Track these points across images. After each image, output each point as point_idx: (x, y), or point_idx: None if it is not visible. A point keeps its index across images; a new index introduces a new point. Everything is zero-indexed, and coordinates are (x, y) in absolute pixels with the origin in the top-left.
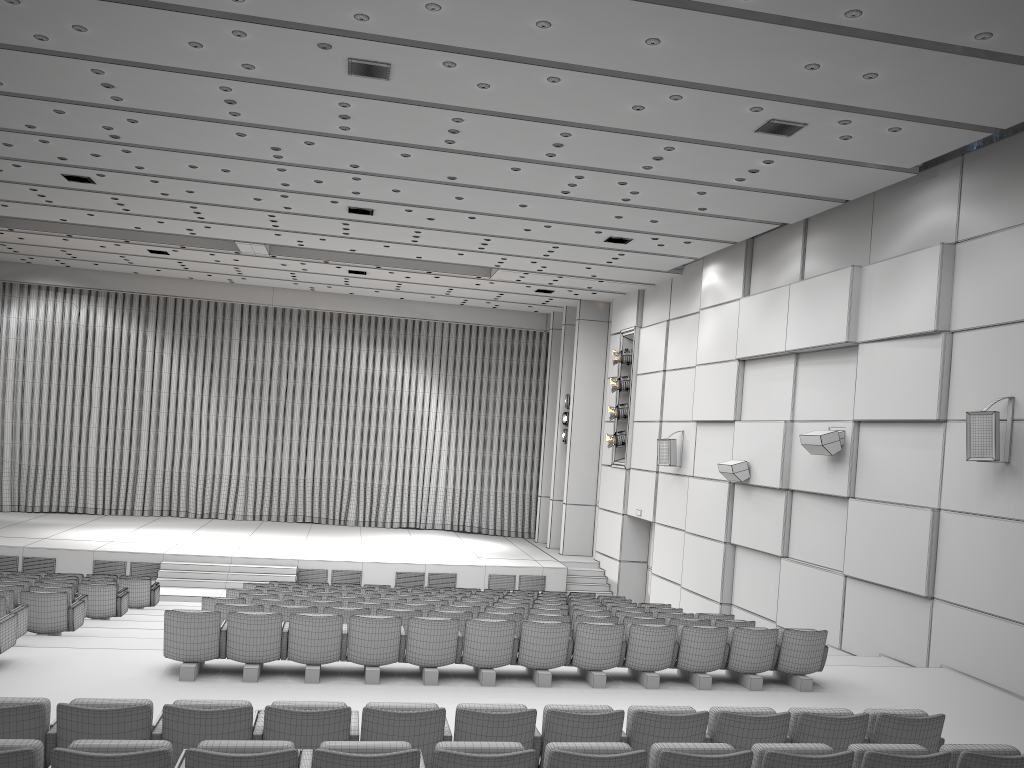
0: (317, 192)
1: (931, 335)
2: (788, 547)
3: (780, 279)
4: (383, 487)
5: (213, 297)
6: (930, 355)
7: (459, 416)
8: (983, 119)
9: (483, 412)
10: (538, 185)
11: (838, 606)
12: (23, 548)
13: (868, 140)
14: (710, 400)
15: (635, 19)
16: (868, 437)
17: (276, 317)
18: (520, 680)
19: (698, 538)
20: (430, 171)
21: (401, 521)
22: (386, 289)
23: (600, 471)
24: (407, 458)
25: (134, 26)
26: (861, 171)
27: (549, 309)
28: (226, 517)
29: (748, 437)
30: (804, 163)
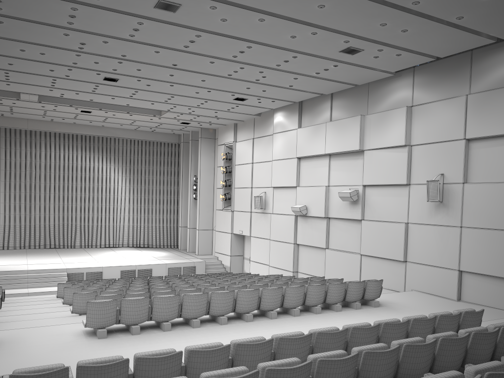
0: (91, 68)
1: (402, 147)
2: (328, 243)
3: (318, 120)
4: (94, 226)
5: None
6: (402, 156)
7: (134, 187)
8: (436, 53)
9: (147, 185)
10: (218, 71)
11: (358, 268)
12: None
13: (384, 59)
14: (282, 177)
15: None
16: (370, 192)
17: (27, 135)
18: (260, 317)
19: (278, 242)
20: (165, 61)
21: (105, 244)
22: (97, 121)
23: (214, 213)
24: (107, 210)
25: None
26: (372, 72)
27: (181, 132)
28: (3, 248)
29: (305, 194)
30: (350, 67)
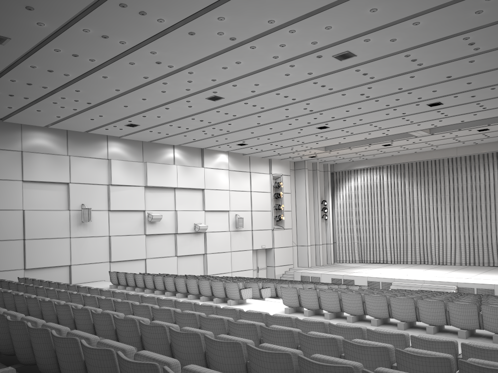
0: (404, 103)
1: None
2: None
3: None
4: None
5: (427, 158)
6: None
7: None
8: None
9: None
10: (497, 62)
11: None
12: (342, 275)
13: None
14: None
15: None
16: None
17: (466, 161)
18: (423, 330)
19: None
20: (434, 78)
21: None
22: None
23: None
24: None
25: (266, 77)
26: None
27: None
28: (451, 264)
29: None
30: None
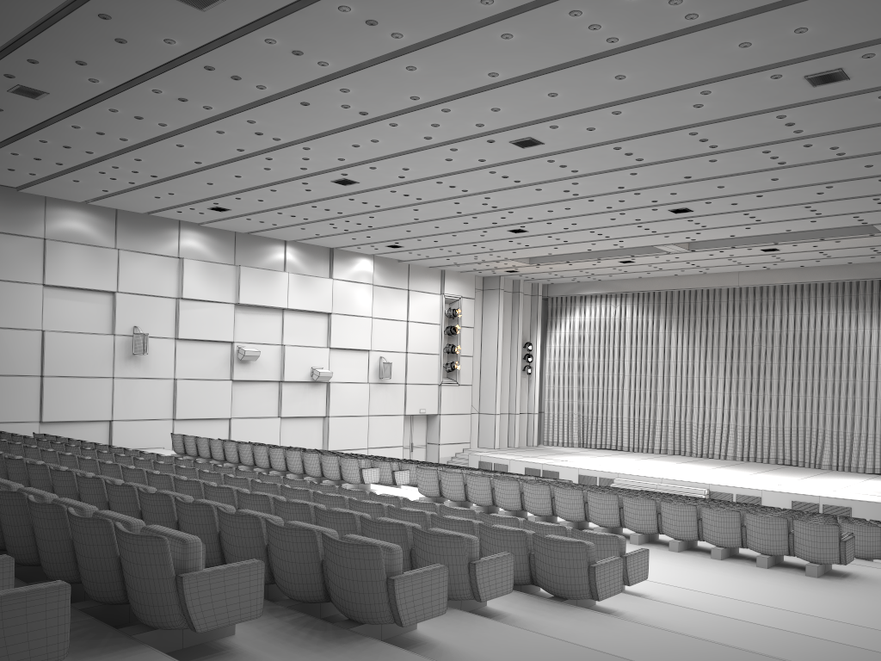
0: (634, 207)
1: None
2: None
3: None
4: (854, 435)
5: (693, 286)
6: None
7: None
8: None
9: None
10: (751, 164)
11: None
12: (542, 464)
13: None
14: None
15: (587, 73)
16: None
17: (755, 294)
18: None
19: None
20: (666, 177)
21: (874, 467)
22: (820, 258)
23: None
24: (877, 408)
25: (418, 161)
26: None
27: None
28: (719, 457)
29: None
30: None
